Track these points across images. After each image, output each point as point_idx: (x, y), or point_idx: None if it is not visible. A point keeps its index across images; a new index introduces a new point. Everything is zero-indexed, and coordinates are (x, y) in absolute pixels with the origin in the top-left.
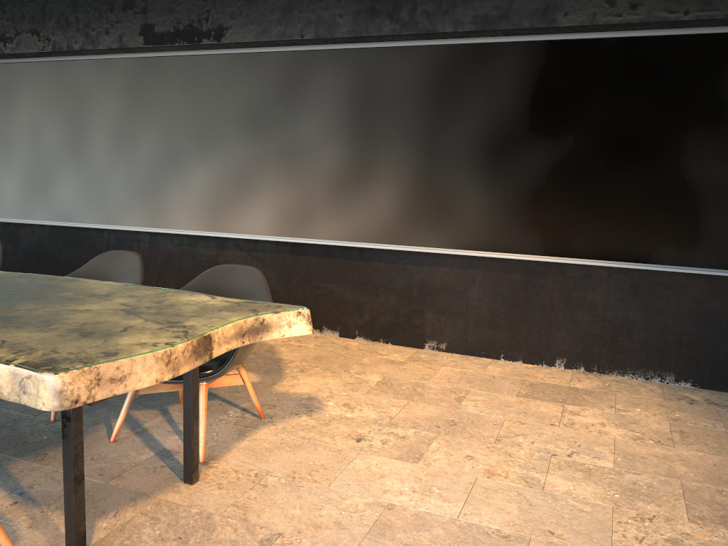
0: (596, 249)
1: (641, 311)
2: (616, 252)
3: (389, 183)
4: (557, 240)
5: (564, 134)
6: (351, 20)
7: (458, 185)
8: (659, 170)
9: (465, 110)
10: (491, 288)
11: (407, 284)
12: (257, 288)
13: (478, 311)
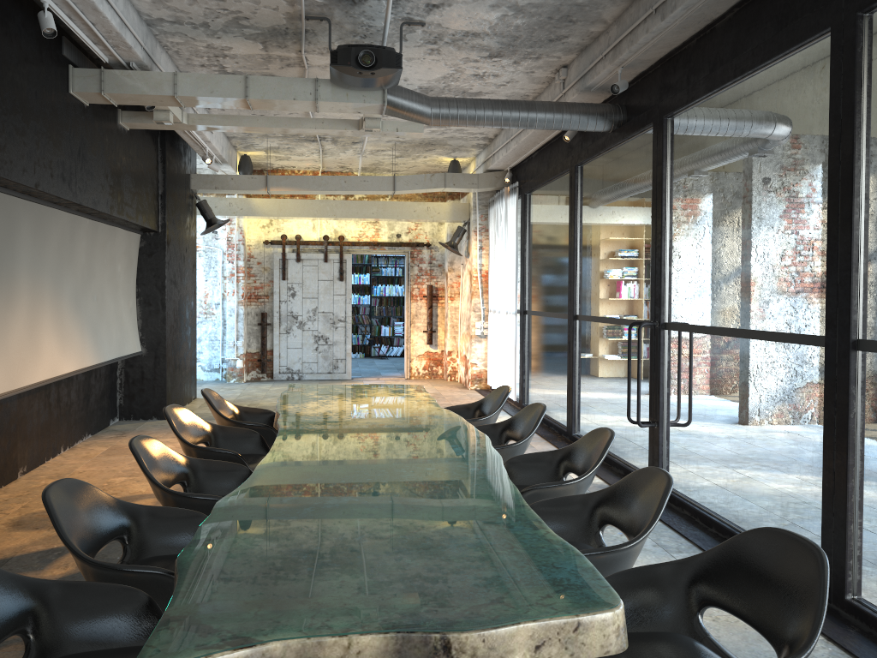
0: (96, 357)
1: (80, 396)
2: (100, 356)
3: (33, 325)
4: (88, 354)
5: (82, 280)
6: (56, 182)
7: (57, 321)
8: (102, 303)
9: (58, 261)
10: (41, 405)
11: (9, 421)
12: (221, 398)
13: (37, 427)
